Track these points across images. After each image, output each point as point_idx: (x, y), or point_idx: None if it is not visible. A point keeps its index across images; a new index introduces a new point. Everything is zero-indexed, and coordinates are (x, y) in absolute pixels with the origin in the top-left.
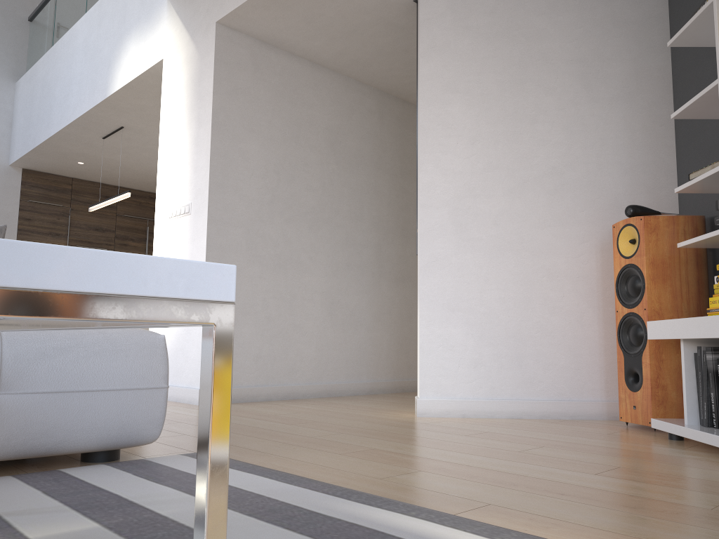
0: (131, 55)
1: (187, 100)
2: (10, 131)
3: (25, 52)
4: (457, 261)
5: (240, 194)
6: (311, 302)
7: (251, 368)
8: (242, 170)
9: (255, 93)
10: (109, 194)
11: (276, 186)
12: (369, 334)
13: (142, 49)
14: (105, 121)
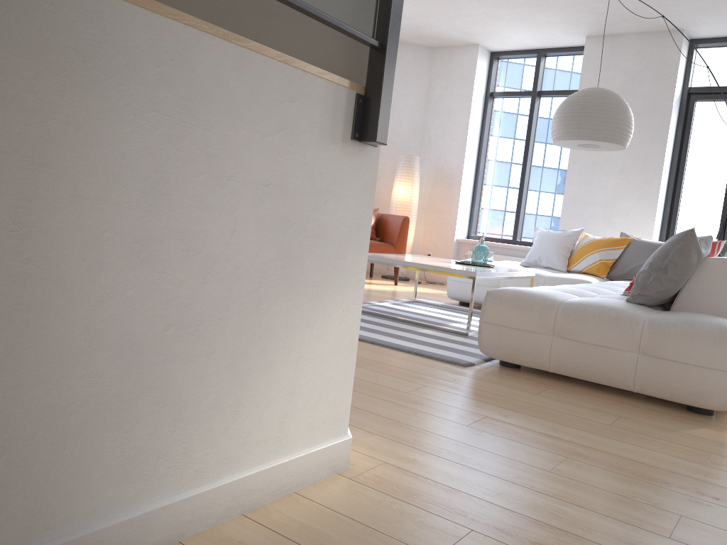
0: None
1: None
2: None
3: None
4: None
5: None
6: None
7: None
8: None
9: None
10: None
11: None
12: None
13: None
14: None
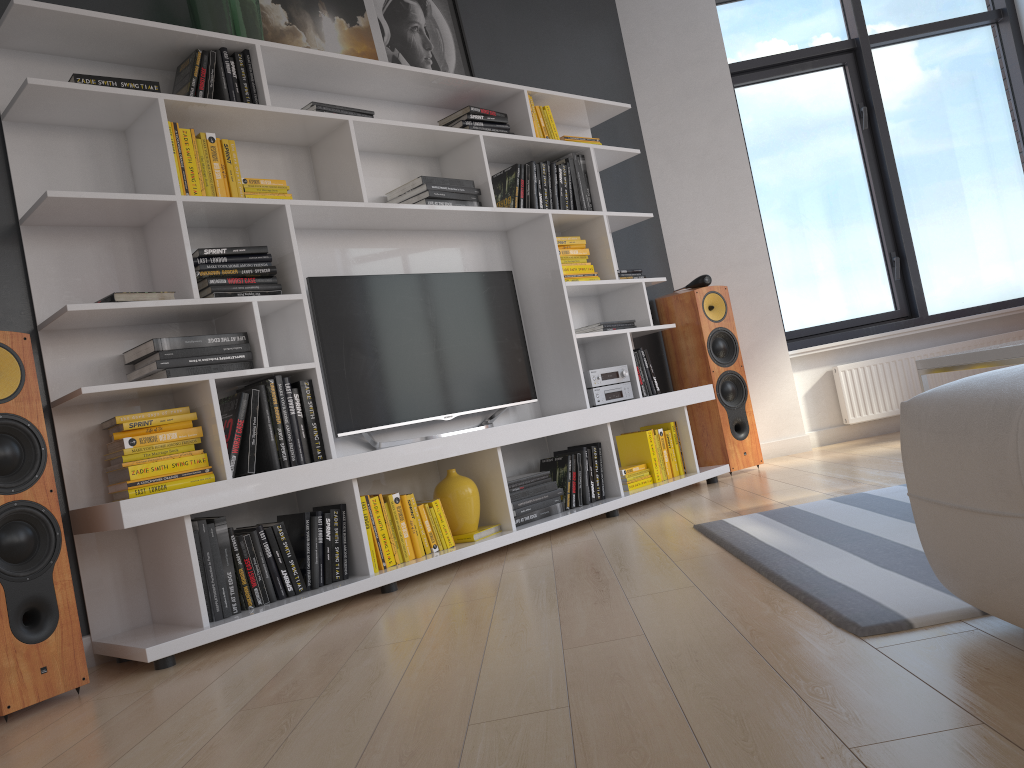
0: None
1: None
2: None
3: None
4: None
5: None
6: None
7: None
8: None
9: None
10: None
11: None
12: None
13: None
14: None
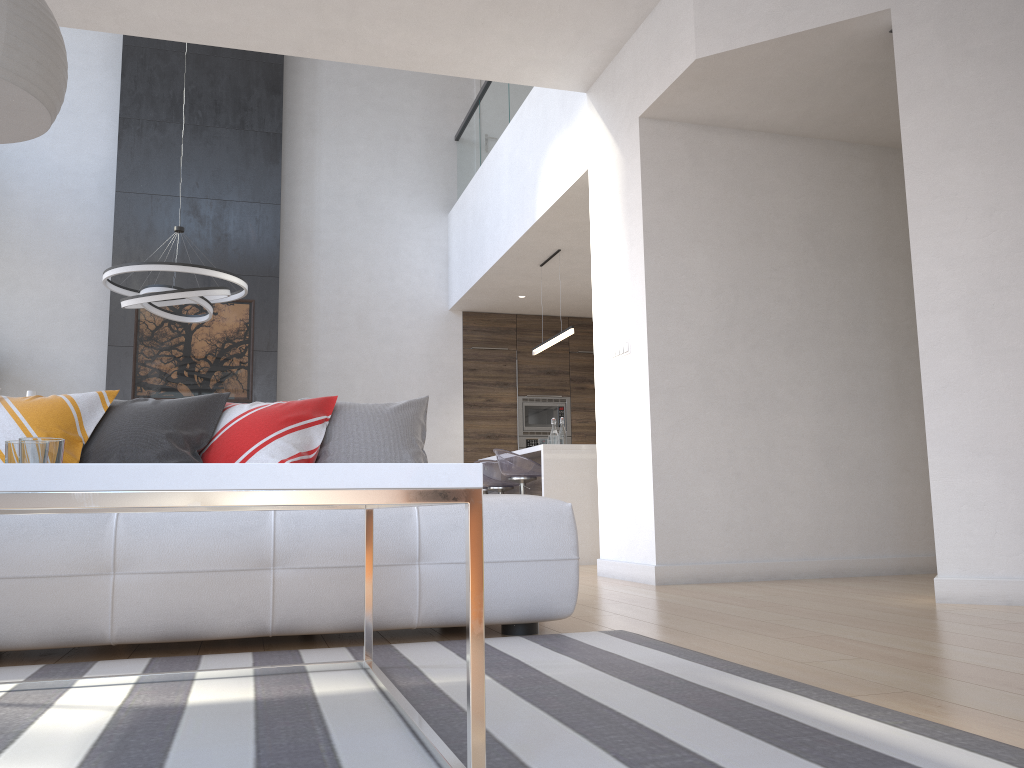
0: (556, 168)
1: (615, 216)
2: (447, 271)
3: (454, 178)
4: (980, 384)
5: (687, 321)
6: (797, 451)
7: (720, 539)
8: (687, 292)
9: (696, 192)
10: (558, 327)
11: (735, 304)
12: (892, 490)
13: (566, 160)
14: (539, 246)
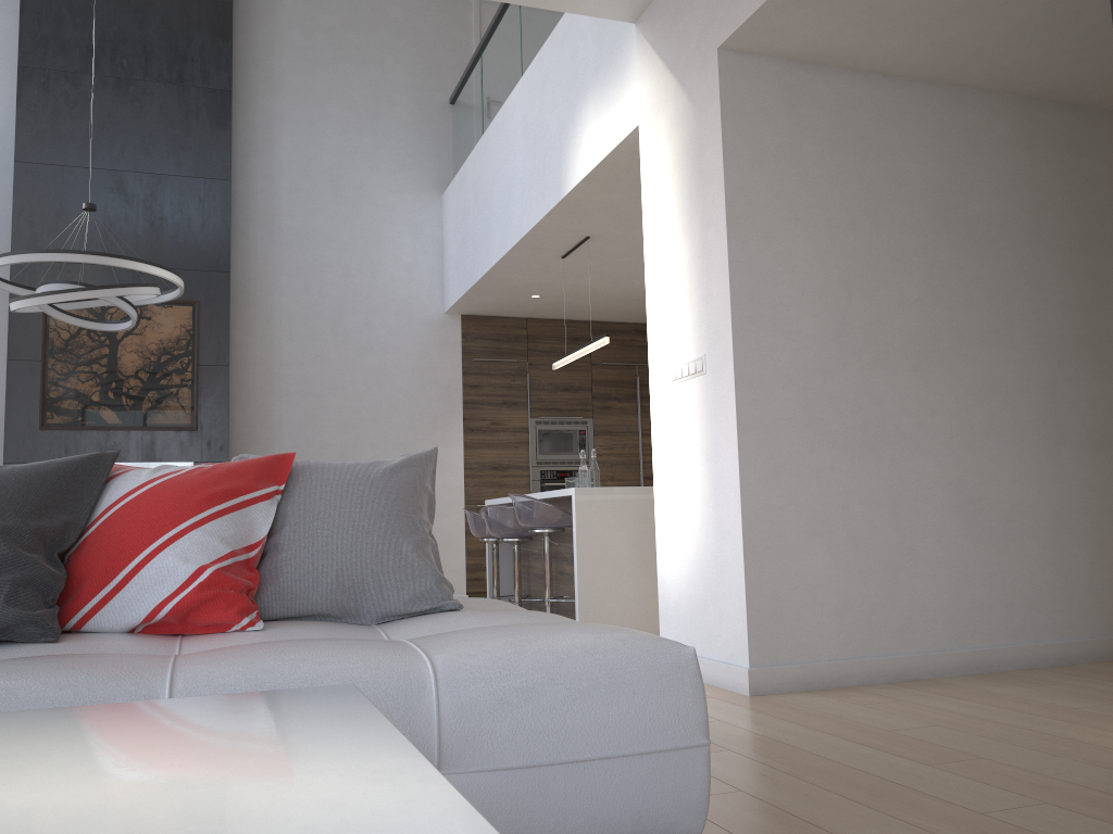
0: (590, 127)
1: (681, 186)
2: (441, 265)
3: (450, 150)
4: None
5: (785, 329)
6: (929, 504)
7: (833, 627)
8: (784, 289)
9: (795, 153)
10: (577, 334)
11: (847, 306)
12: (1048, 552)
13: (606, 116)
14: (563, 232)
